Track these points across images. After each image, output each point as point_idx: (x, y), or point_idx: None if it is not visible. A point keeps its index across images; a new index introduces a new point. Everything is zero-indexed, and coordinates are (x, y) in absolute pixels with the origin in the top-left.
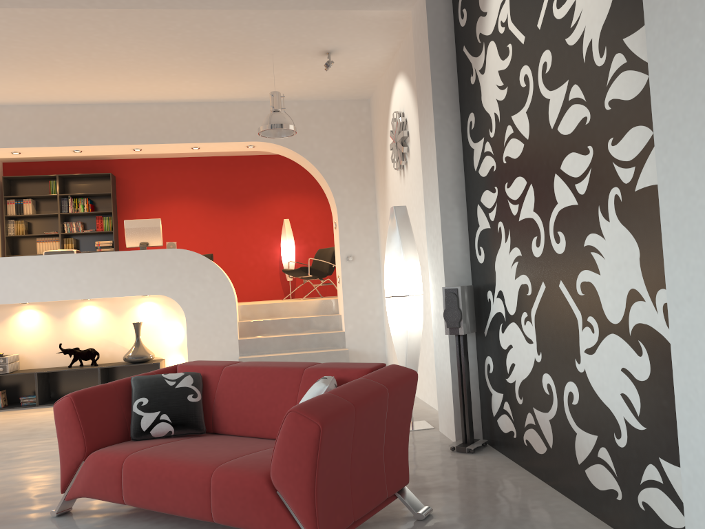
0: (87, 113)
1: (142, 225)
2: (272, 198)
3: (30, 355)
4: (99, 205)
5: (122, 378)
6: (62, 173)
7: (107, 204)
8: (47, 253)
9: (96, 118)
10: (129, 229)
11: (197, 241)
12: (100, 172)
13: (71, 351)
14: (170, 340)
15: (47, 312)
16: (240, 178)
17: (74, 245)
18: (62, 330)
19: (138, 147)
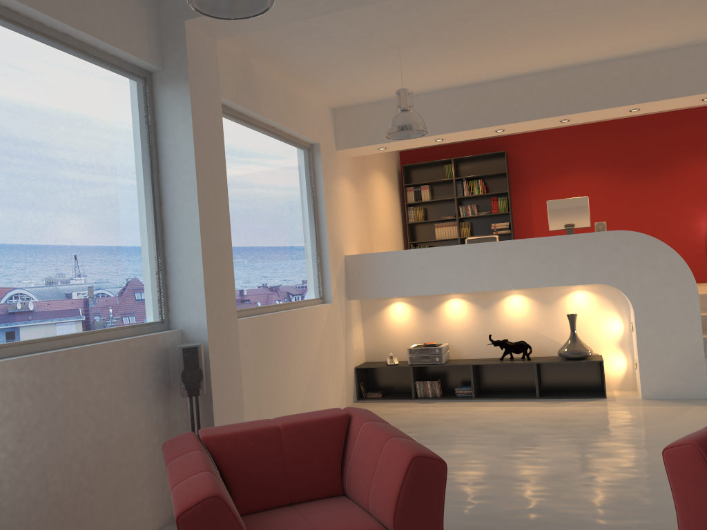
0: (512, 87)
1: (566, 205)
2: (693, 161)
3: (458, 344)
4: (492, 186)
5: (553, 374)
6: (454, 156)
7: (500, 184)
8: (469, 241)
9: (522, 91)
10: (552, 210)
11: (600, 217)
12: (491, 151)
13: (502, 343)
14: (606, 334)
15: (473, 301)
16: (650, 140)
17: (469, 229)
18: (488, 321)
19: (568, 117)
